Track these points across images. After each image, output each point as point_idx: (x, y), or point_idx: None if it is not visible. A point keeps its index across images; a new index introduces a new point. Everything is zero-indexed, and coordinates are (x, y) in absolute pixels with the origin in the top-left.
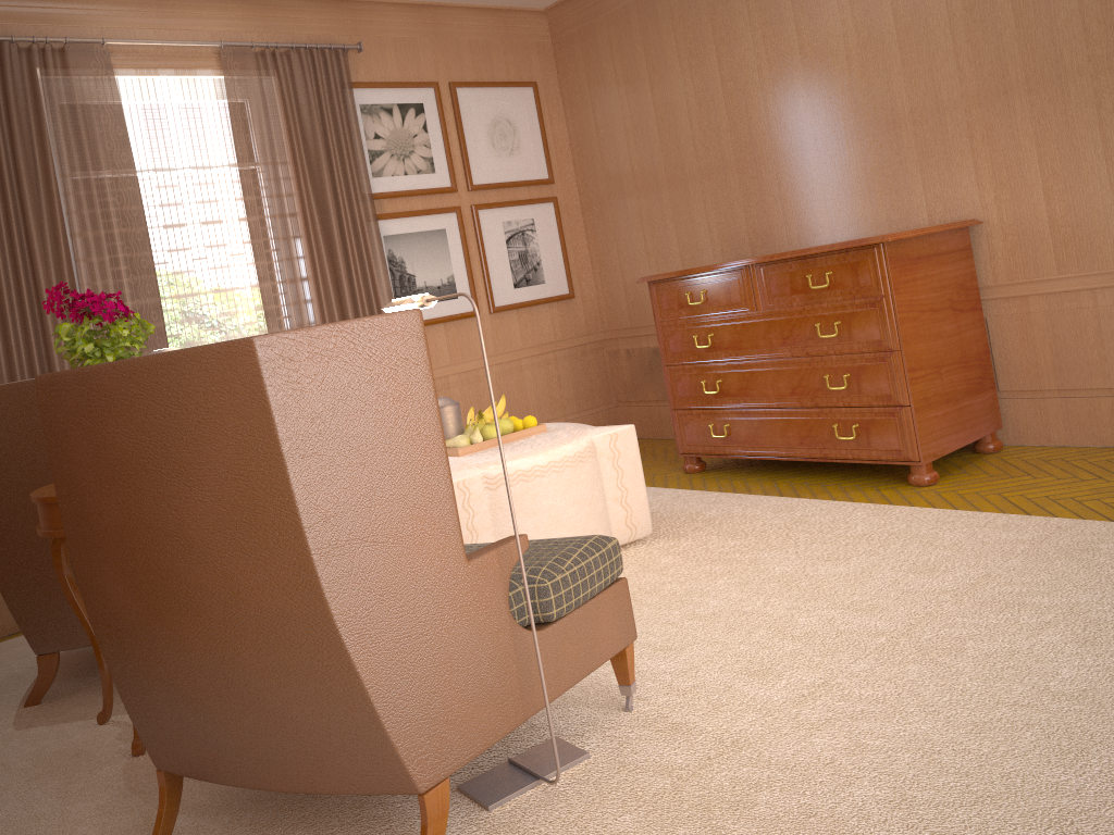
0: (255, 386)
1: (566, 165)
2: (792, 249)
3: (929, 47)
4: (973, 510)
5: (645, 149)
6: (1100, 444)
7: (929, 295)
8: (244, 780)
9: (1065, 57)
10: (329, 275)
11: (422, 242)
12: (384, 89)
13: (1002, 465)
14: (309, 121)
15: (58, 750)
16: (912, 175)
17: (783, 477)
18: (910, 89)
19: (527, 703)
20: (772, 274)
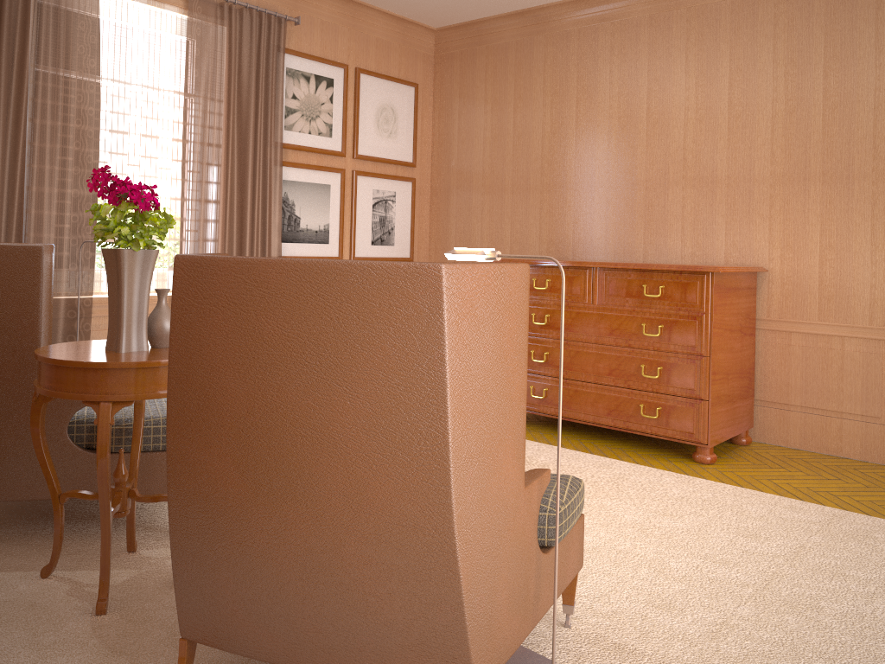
0: (434, 308)
1: (426, 155)
2: (608, 260)
3: (752, 132)
4: (756, 490)
5: (498, 157)
6: (825, 452)
7: (730, 318)
8: (294, 660)
9: (855, 163)
10: (235, 203)
11: (311, 192)
12: (307, 60)
13: (758, 457)
14: (247, 71)
15: (7, 599)
16: (718, 224)
17: (585, 438)
18: (730, 160)
19: (534, 616)
20: (613, 278)
